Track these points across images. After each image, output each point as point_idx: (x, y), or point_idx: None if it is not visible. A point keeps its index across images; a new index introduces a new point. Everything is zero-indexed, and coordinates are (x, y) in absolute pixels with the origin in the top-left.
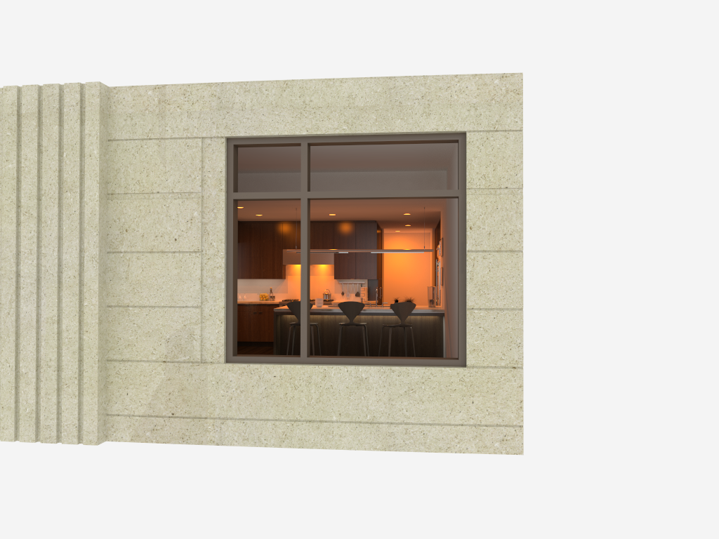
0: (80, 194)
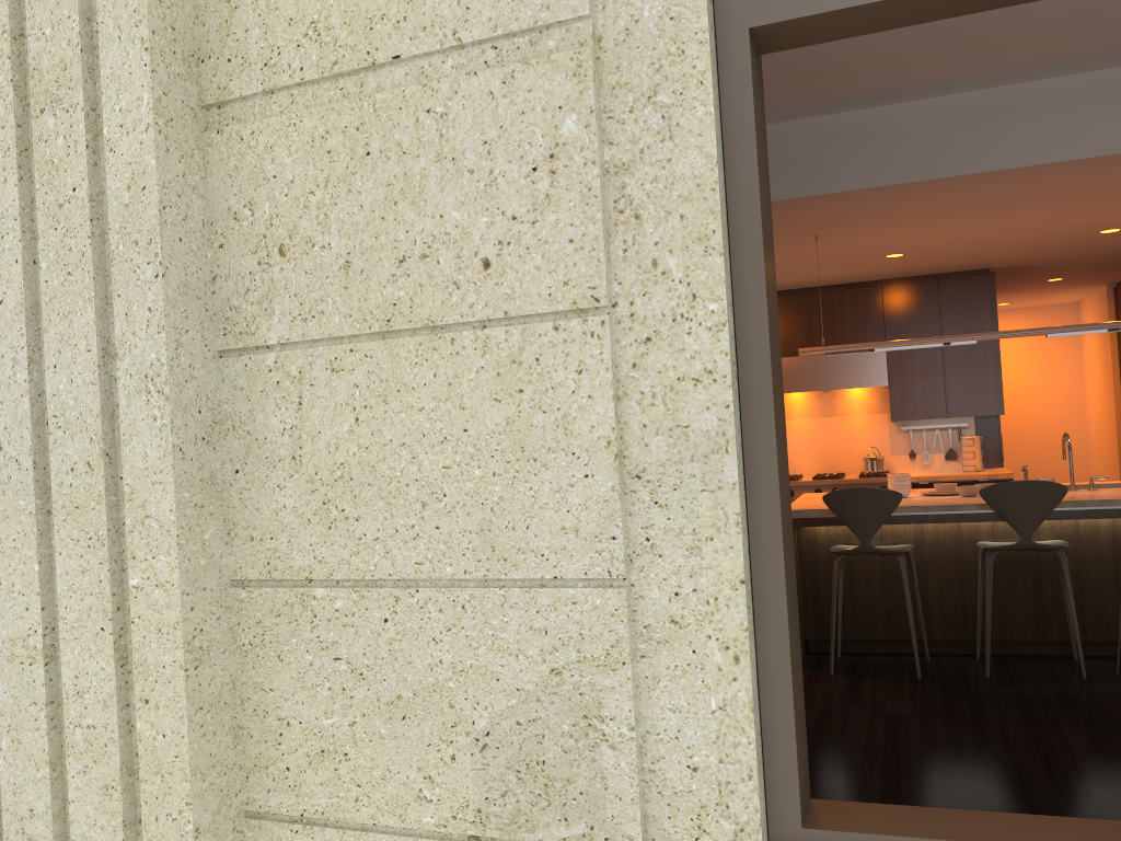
0: (89, 113)
